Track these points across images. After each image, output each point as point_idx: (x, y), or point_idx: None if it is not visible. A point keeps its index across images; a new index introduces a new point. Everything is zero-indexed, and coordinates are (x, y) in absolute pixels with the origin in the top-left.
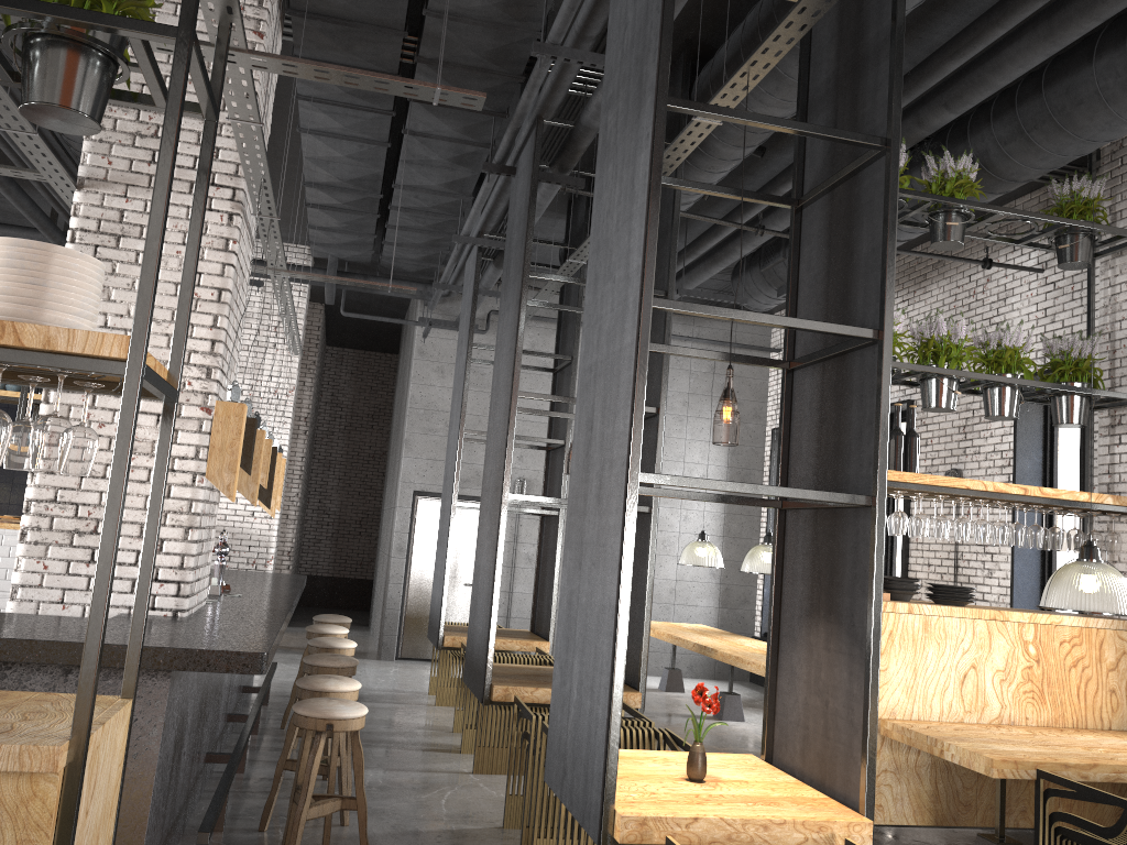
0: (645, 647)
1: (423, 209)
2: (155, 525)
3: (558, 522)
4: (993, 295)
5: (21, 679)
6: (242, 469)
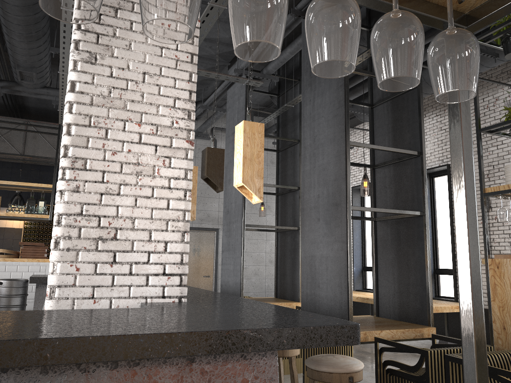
0: (431, 298)
1: (208, 57)
2: (472, 179)
3: (299, 233)
4: (501, 106)
5: (150, 374)
6: (218, 186)
